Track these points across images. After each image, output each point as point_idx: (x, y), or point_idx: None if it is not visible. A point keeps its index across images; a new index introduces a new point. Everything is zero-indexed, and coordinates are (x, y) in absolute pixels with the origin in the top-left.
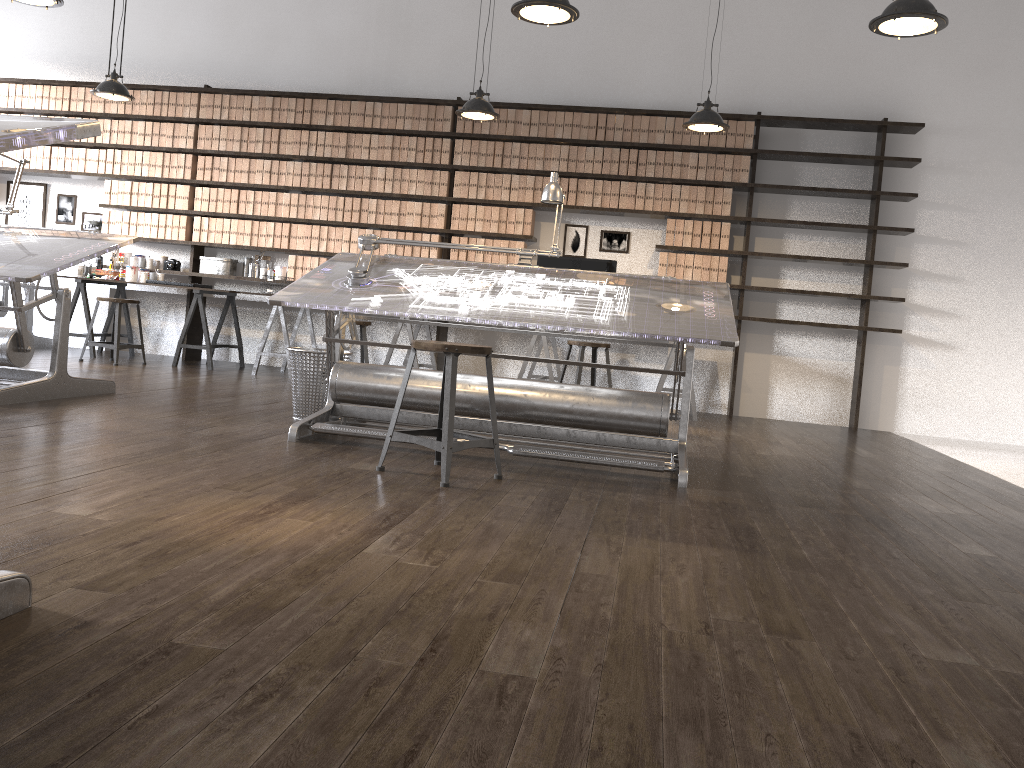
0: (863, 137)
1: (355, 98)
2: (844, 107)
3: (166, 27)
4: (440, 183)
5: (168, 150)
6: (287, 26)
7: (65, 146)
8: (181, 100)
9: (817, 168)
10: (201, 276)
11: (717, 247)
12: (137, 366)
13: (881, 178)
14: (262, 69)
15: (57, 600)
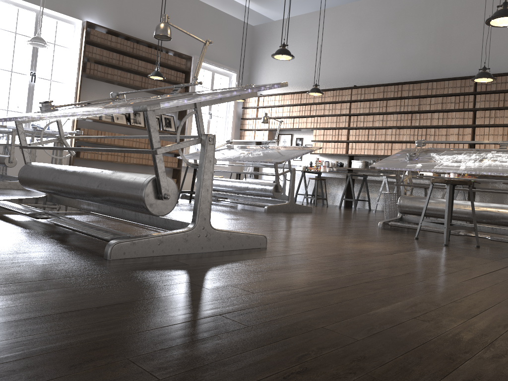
0: None
1: (422, 81)
2: None
3: (338, 63)
4: (468, 118)
5: (338, 115)
6: (390, 54)
7: (299, 118)
8: (344, 93)
9: None
10: (352, 169)
11: None
12: (324, 207)
13: None
14: (379, 75)
15: (274, 247)
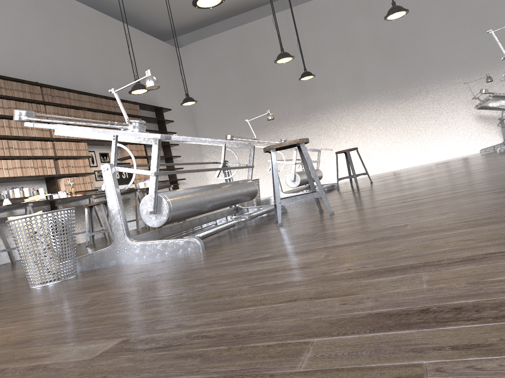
0: (153, 113)
1: None
2: (146, 102)
3: None
4: (46, 130)
5: None
6: None
7: None
8: None
9: (146, 124)
10: None
11: (143, 155)
12: None
13: (166, 127)
14: None
15: None
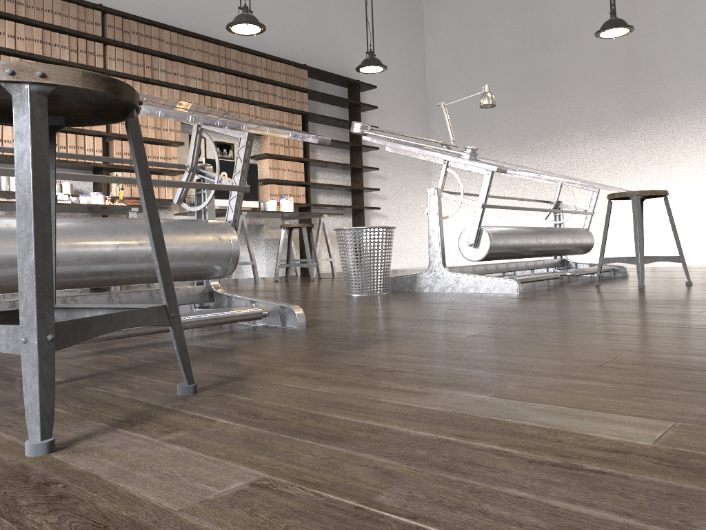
0: (342, 90)
1: None
2: (333, 69)
3: None
4: None
5: None
6: None
7: None
8: None
9: (325, 107)
10: None
11: (298, 156)
12: None
13: (360, 116)
14: None
15: None
